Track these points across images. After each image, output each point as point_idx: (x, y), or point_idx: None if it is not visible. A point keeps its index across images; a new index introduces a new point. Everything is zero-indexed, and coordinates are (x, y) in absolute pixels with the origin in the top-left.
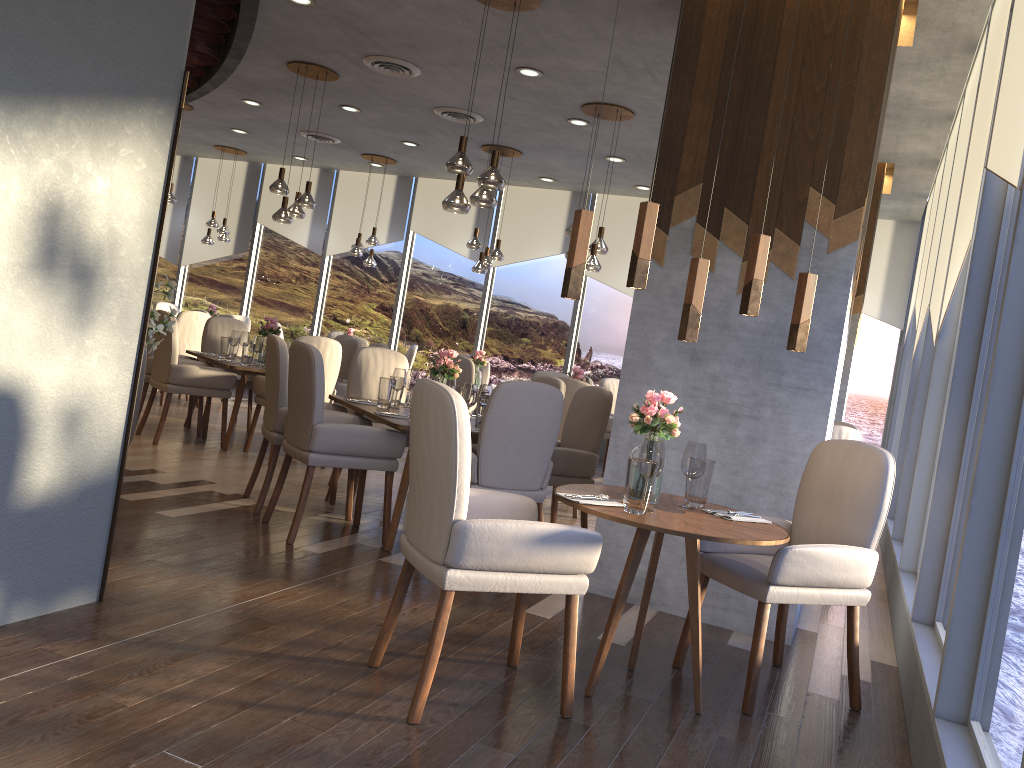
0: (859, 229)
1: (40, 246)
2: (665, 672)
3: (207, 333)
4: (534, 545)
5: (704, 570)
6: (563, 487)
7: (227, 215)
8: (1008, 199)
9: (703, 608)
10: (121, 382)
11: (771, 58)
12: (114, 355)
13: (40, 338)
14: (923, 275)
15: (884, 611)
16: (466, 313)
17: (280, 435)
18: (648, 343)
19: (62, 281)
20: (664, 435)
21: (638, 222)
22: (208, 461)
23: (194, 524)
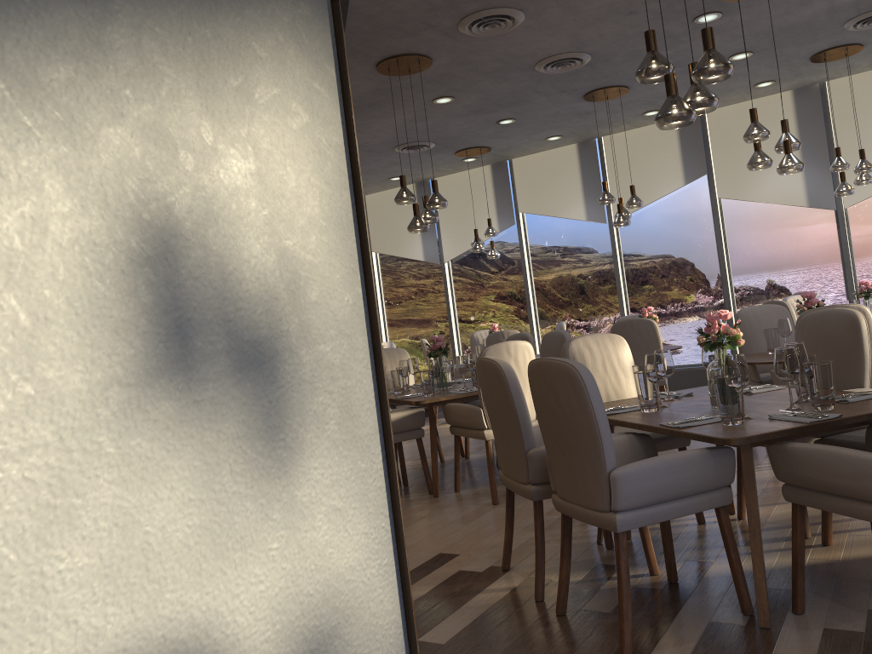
0: None
1: (152, 326)
2: None
3: None
4: None
5: None
6: None
7: None
8: None
9: None
10: (375, 542)
11: None
12: (351, 497)
13: (208, 528)
14: None
15: None
16: (600, 275)
17: (539, 487)
18: None
19: (219, 388)
20: None
21: None
22: (428, 519)
23: (478, 651)
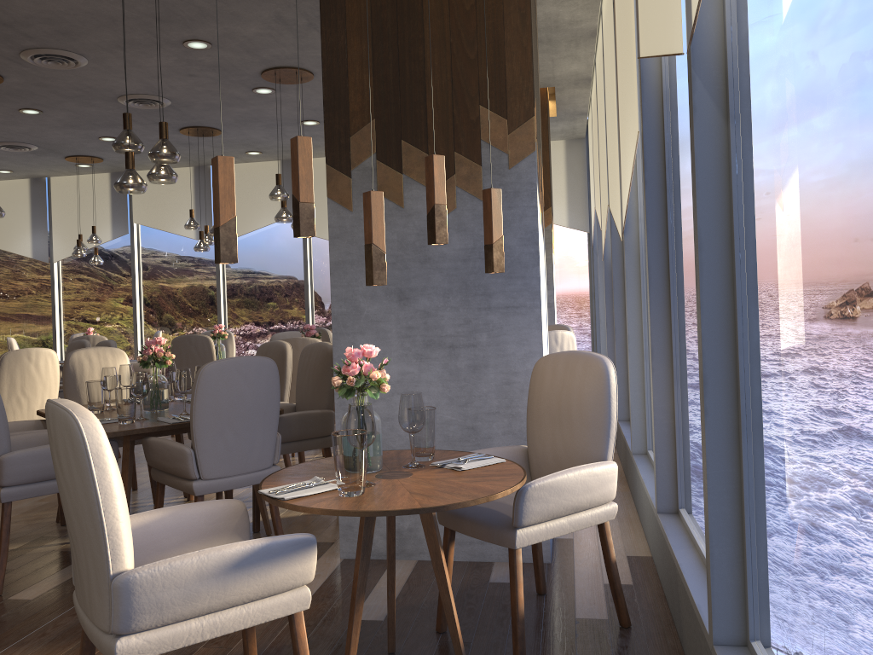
0: (534, 139)
1: None
2: (429, 643)
3: None
4: (228, 575)
5: (448, 524)
6: (273, 477)
7: None
8: (665, 85)
9: (461, 547)
10: None
11: None
12: None
13: None
14: (597, 181)
15: (626, 494)
16: (204, 291)
17: None
18: (353, 291)
19: None
20: (373, 394)
21: (292, 161)
22: None
23: None
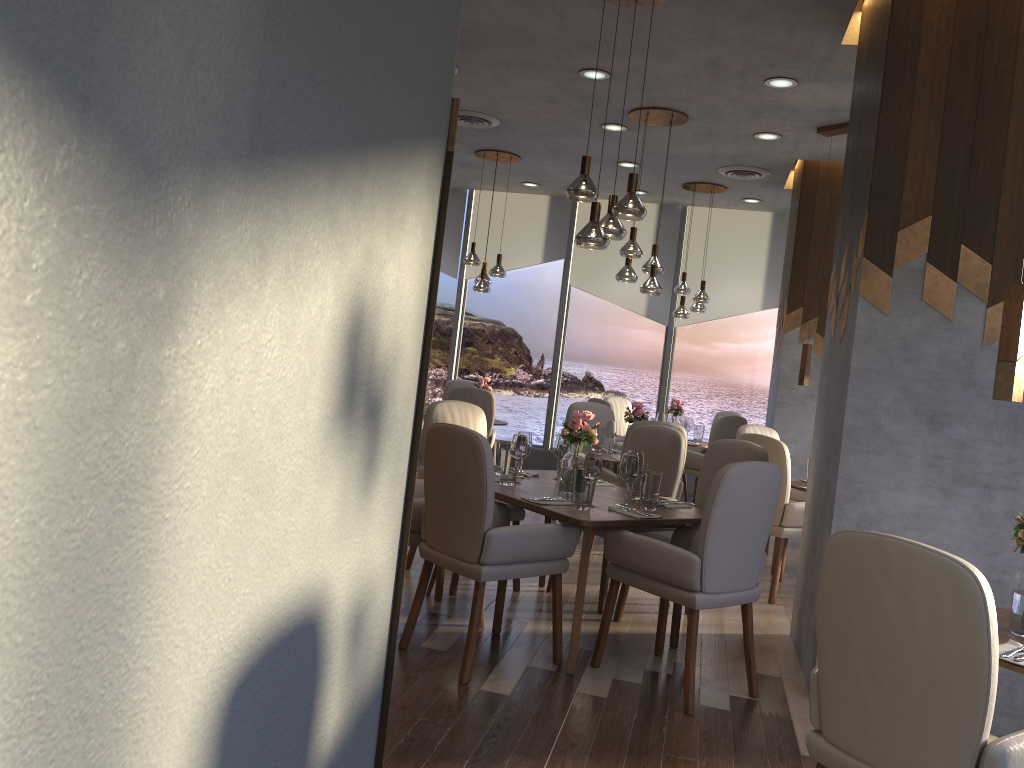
0: None
1: (344, 382)
2: None
3: None
4: None
5: None
6: None
7: None
8: None
9: None
10: (391, 551)
11: (1008, 69)
12: (388, 516)
13: (338, 520)
14: None
15: None
16: (437, 330)
17: None
18: (874, 405)
19: (357, 427)
20: None
21: None
22: None
23: None
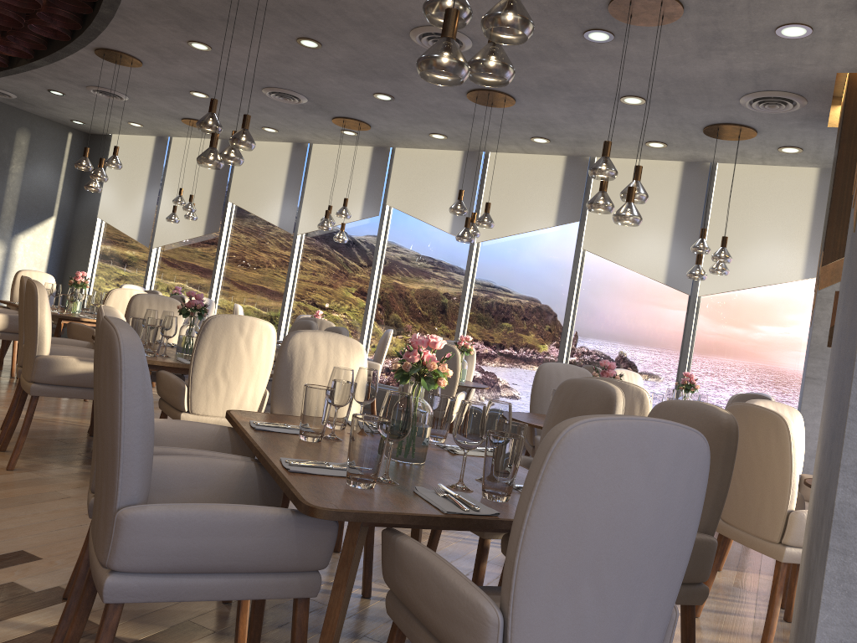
0: None
1: None
2: None
3: (129, 314)
4: None
5: None
6: None
7: (195, 192)
8: None
9: None
10: None
11: None
12: None
13: None
14: None
15: None
16: (447, 294)
17: None
18: None
19: None
20: None
21: None
22: (68, 502)
23: None
